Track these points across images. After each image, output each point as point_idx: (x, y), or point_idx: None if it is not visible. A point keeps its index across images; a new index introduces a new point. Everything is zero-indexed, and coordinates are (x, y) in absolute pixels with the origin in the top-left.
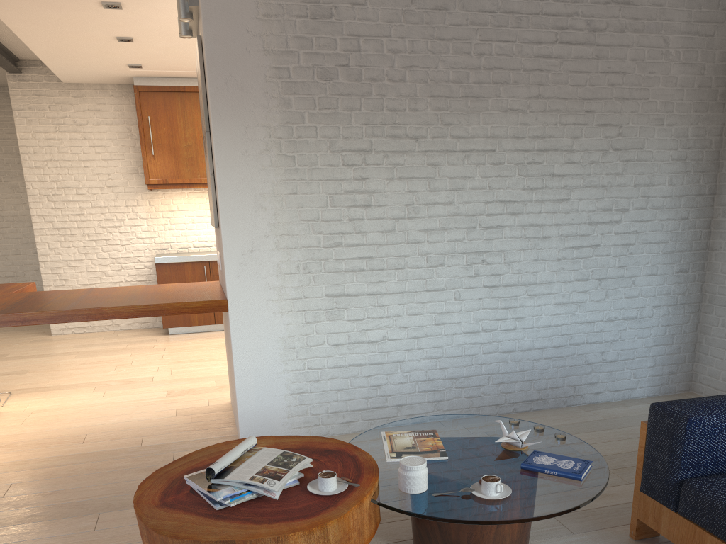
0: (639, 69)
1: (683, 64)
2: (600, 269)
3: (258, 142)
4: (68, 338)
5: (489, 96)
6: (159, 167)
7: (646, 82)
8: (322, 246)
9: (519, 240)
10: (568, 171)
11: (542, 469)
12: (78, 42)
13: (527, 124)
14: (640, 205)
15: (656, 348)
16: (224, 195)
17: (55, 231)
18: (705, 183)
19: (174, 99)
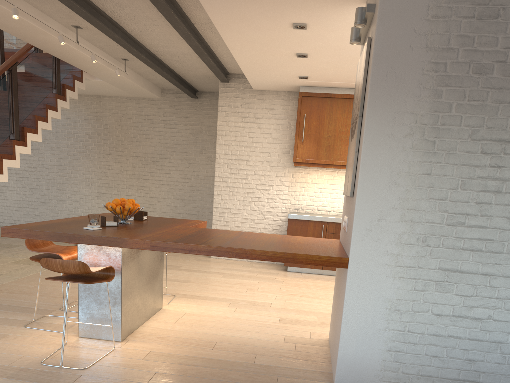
0: None
1: None
2: None
3: (404, 126)
4: (220, 262)
5: None
6: (304, 150)
7: None
8: (444, 223)
9: None
10: None
11: None
12: (269, 57)
13: None
14: None
15: None
16: (364, 169)
17: (227, 188)
18: None
19: (325, 102)
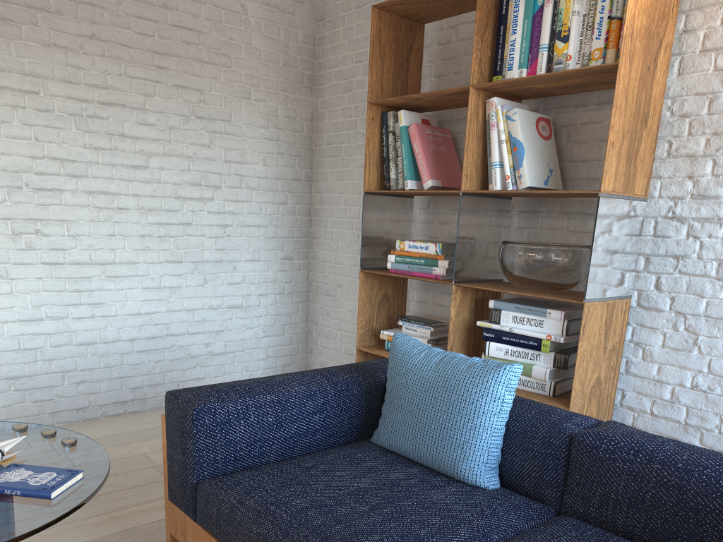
0: (217, 32)
1: (265, 37)
2: (194, 251)
3: None
4: None
5: (22, 22)
6: None
7: (226, 48)
8: None
9: (86, 209)
10: (143, 134)
11: (2, 490)
12: None
13: (81, 67)
14: (234, 183)
15: (268, 339)
16: None
17: None
18: (301, 168)
19: None
